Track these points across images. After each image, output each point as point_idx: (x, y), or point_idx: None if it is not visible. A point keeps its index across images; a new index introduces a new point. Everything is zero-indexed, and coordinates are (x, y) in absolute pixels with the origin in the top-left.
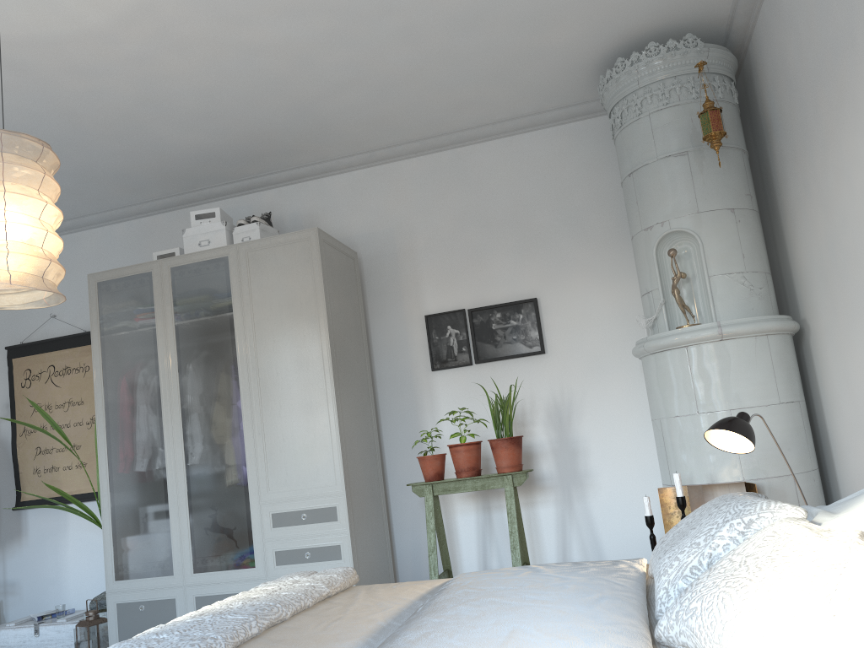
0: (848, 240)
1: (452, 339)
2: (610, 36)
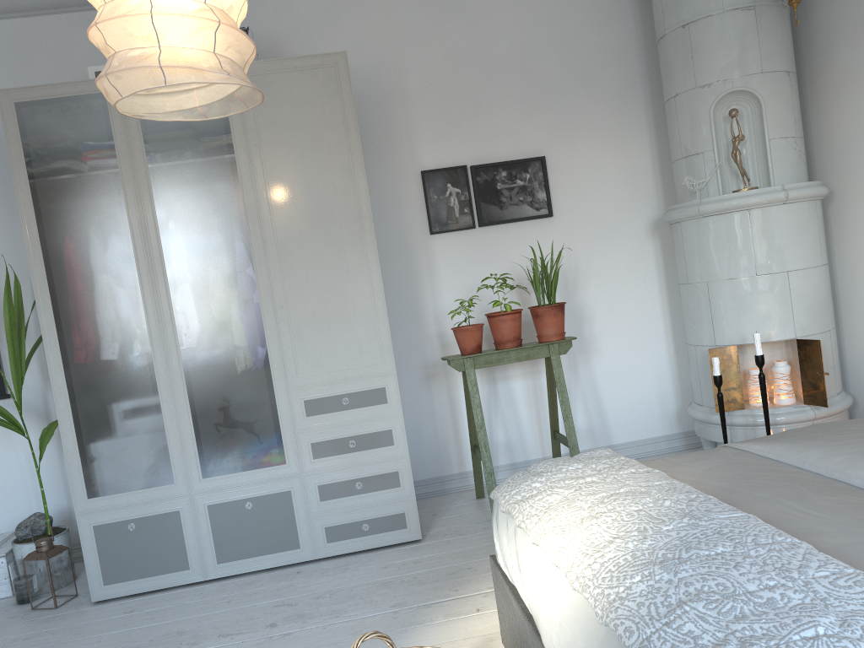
0: None
1: (453, 199)
2: None
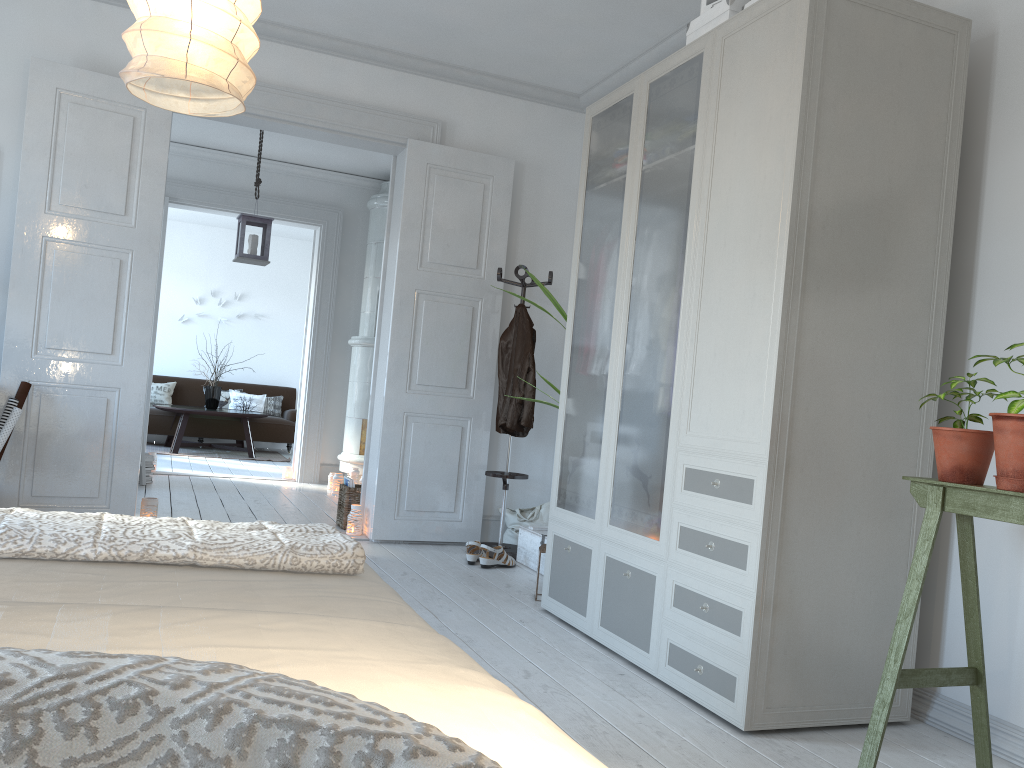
0: None
1: None
2: None
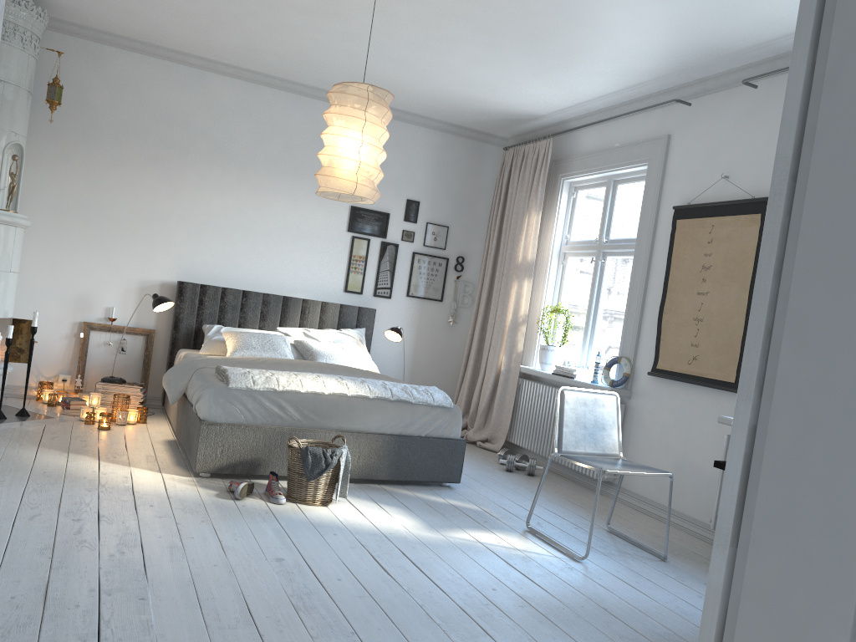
0: (114, 212)
1: None
2: None
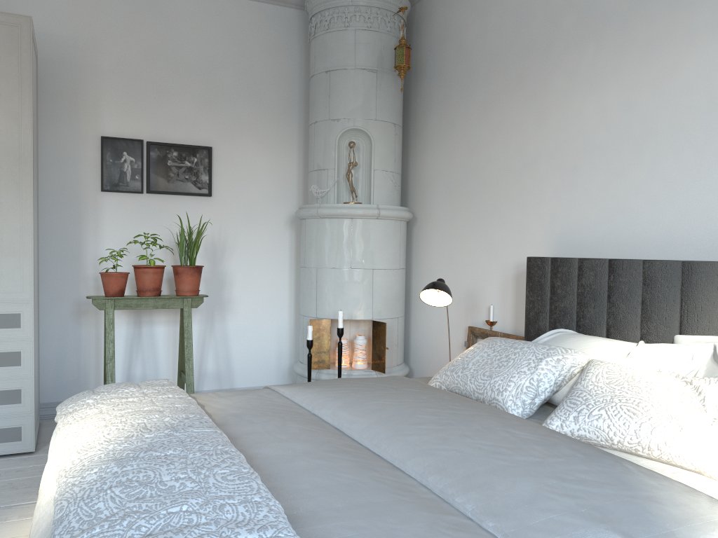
0: (489, 174)
1: (127, 166)
2: None
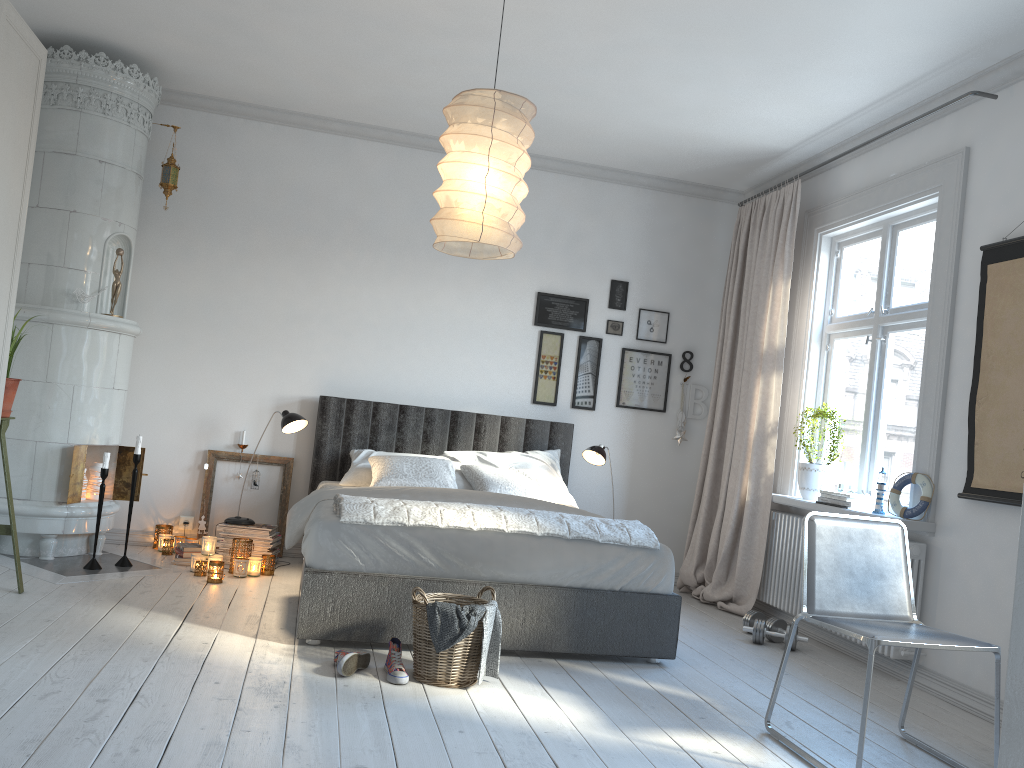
0: (244, 314)
1: None
2: (156, 54)
